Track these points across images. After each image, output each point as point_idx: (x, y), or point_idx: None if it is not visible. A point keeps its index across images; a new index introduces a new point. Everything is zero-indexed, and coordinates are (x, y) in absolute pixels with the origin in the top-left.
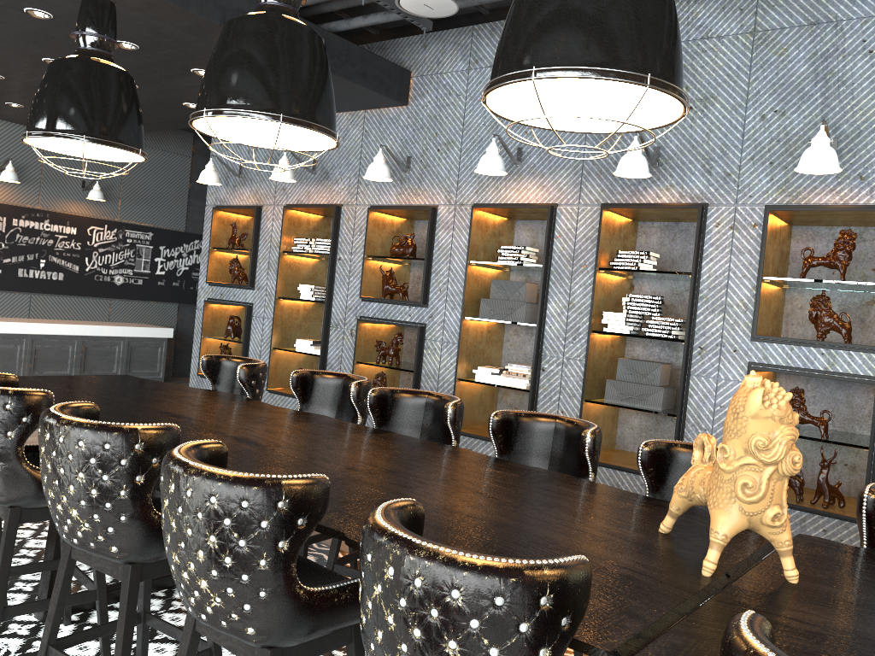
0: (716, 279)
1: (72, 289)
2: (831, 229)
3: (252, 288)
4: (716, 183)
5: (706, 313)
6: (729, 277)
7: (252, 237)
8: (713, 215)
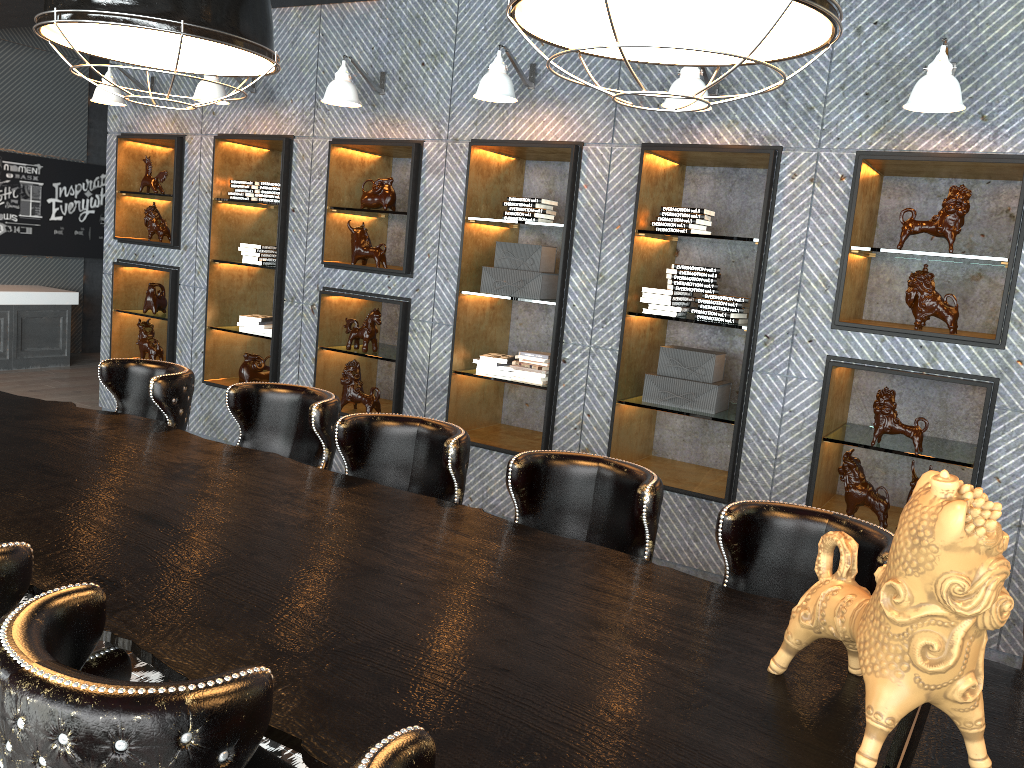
0: (790, 248)
1: None
2: (932, 181)
3: (177, 247)
4: (794, 119)
5: (775, 291)
6: (806, 245)
7: (173, 178)
8: (788, 163)
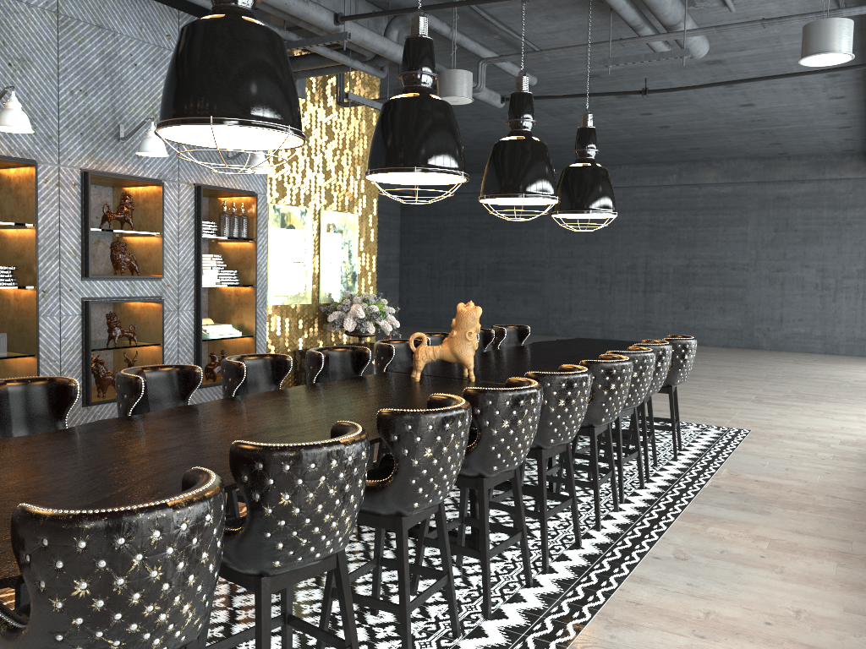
0: (50, 230)
1: None
2: None
3: None
4: (41, 143)
5: (45, 260)
6: (59, 228)
7: None
8: (41, 172)
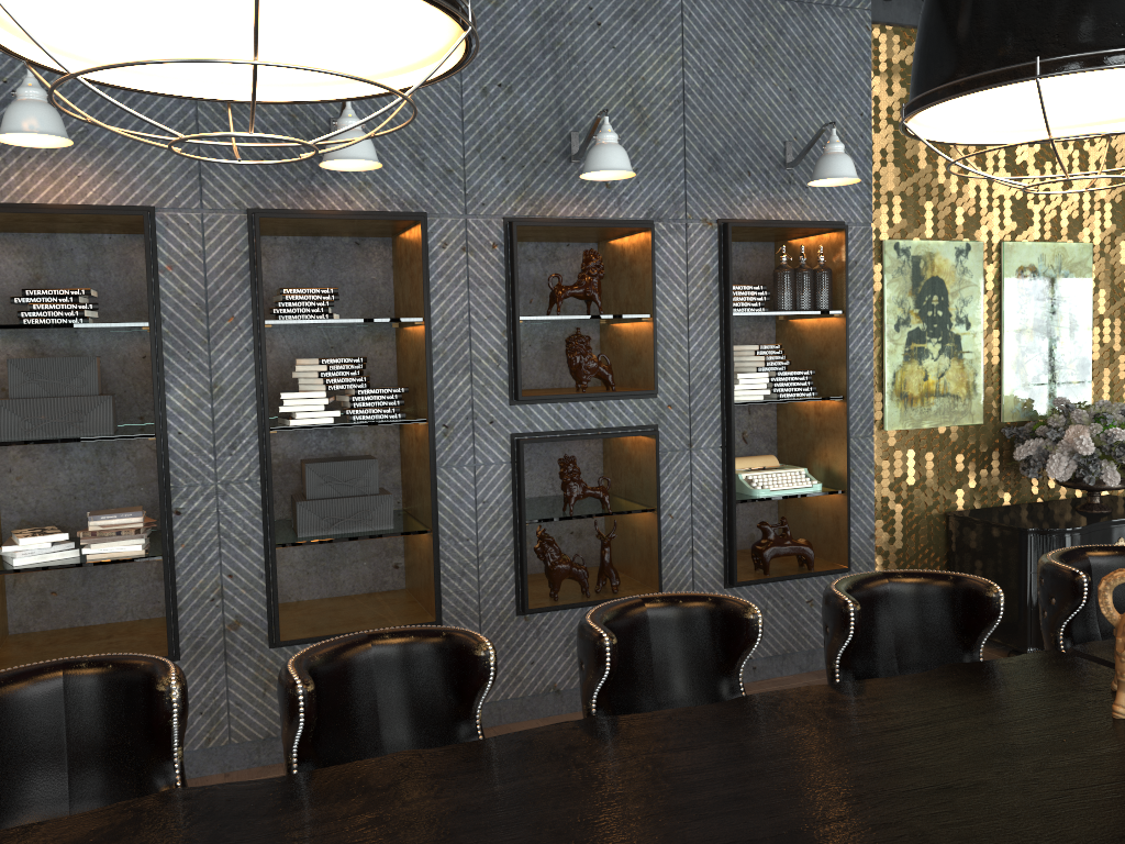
0: (453, 325)
1: None
2: (522, 245)
3: None
4: (434, 182)
5: (446, 374)
6: (469, 320)
7: None
8: (436, 231)
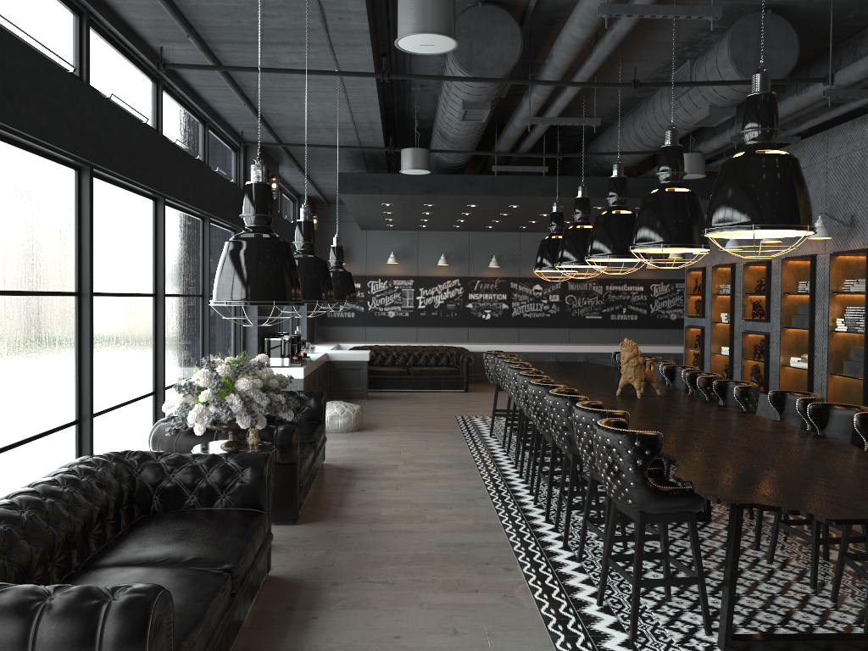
0: None
1: (642, 324)
2: None
3: (703, 317)
4: None
5: None
6: None
7: (701, 286)
8: None
